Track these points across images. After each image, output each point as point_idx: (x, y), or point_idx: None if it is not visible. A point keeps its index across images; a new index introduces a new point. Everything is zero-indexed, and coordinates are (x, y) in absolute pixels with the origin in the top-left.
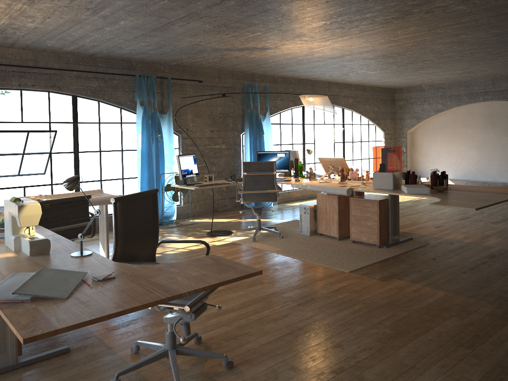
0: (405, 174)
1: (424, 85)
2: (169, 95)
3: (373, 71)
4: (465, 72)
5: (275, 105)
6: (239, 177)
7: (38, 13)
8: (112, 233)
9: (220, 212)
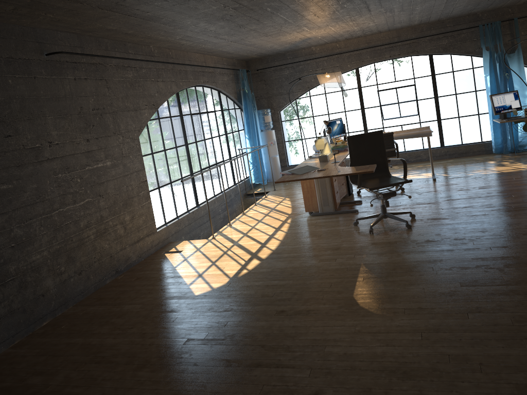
0: None
1: None
2: (516, 35)
3: None
4: None
5: None
6: None
7: (364, 21)
8: (466, 158)
9: None
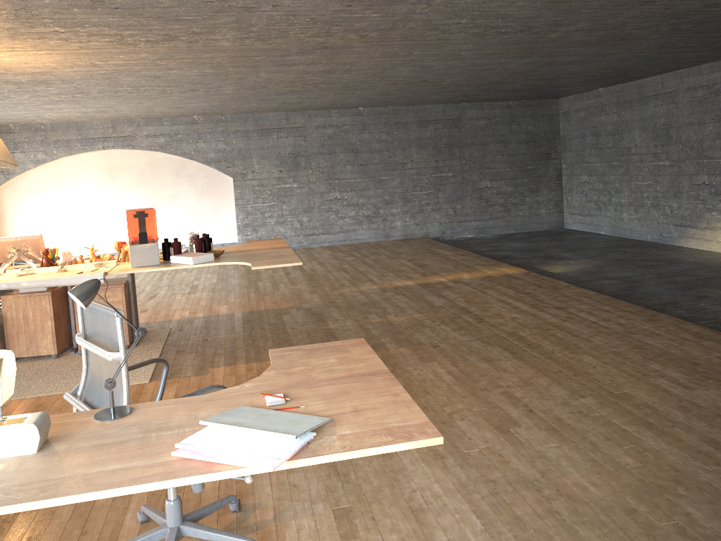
0: (163, 244)
1: (14, 124)
2: None
3: None
4: (97, 111)
5: None
6: None
7: None
8: None
9: None
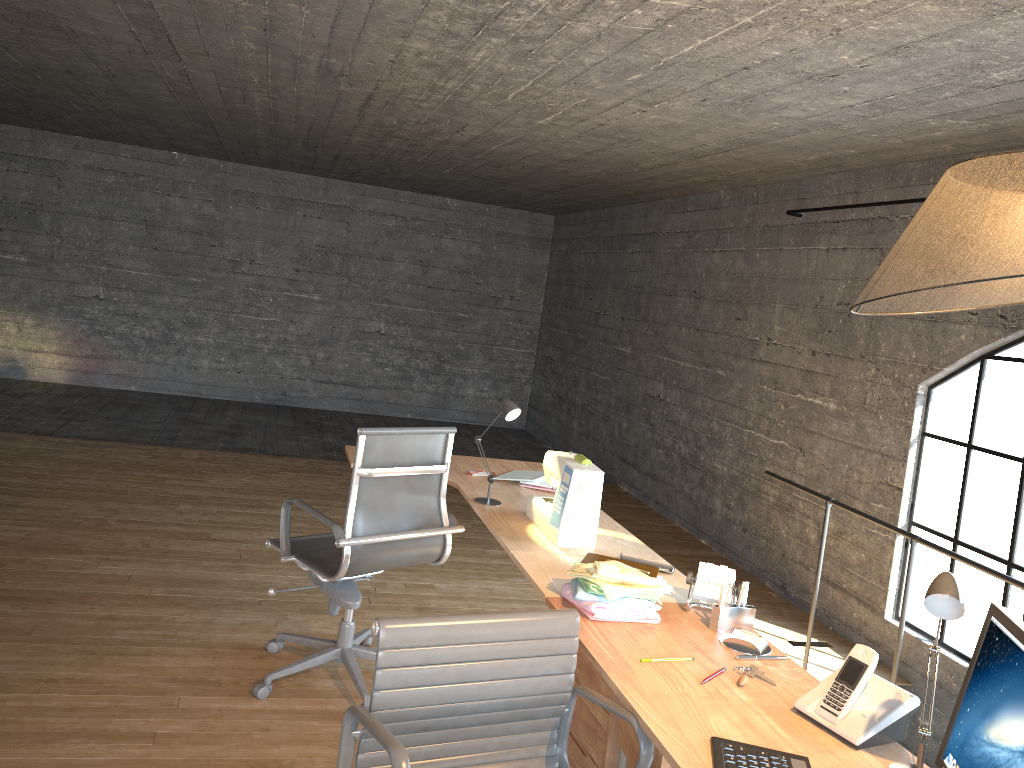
0: None
1: None
2: None
3: None
4: None
5: None
6: None
7: None
8: None
9: None
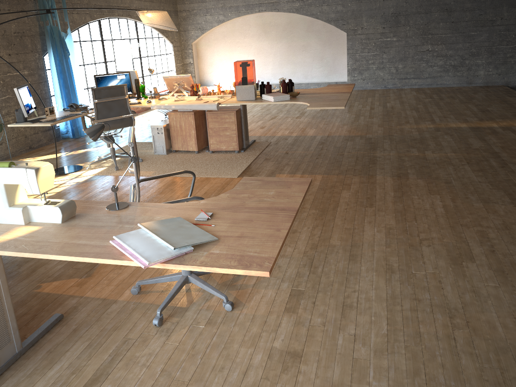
0: (260, 85)
1: None
2: None
3: None
4: None
5: (72, 20)
6: (82, 106)
7: None
8: None
9: (35, 149)
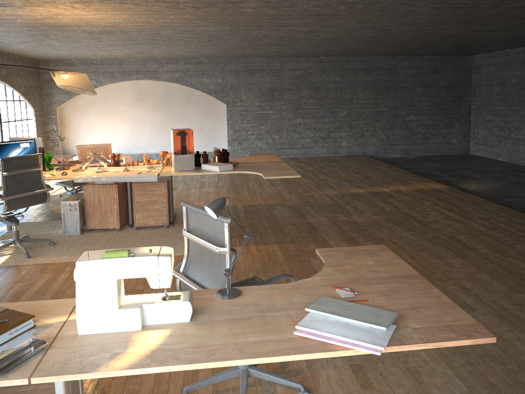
0: (195, 155)
1: (75, 59)
2: None
3: (61, 43)
4: (135, 52)
5: None
6: None
7: None
8: None
9: None
